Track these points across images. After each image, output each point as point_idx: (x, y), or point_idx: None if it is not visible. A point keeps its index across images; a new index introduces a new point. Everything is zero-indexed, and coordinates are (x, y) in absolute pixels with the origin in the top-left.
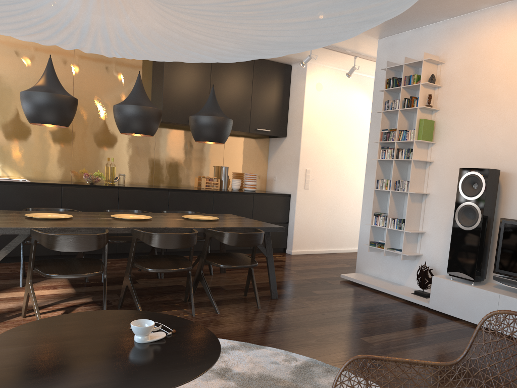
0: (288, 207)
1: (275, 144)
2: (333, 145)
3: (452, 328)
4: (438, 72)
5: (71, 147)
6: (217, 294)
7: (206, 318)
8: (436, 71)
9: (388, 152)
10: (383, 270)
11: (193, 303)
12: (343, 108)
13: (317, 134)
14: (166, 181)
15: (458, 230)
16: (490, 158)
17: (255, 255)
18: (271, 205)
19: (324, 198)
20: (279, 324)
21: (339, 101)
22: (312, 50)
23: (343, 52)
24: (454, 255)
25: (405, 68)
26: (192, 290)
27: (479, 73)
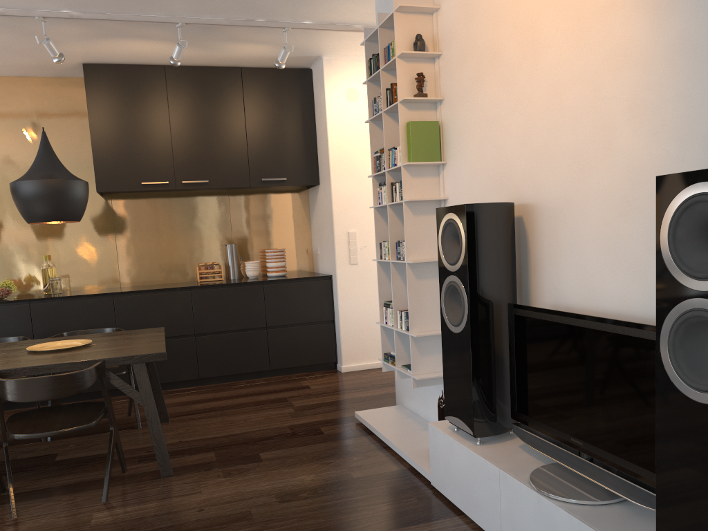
0: (330, 297)
1: (313, 197)
2: None
3: None
4: (435, 28)
5: None
6: (84, 470)
7: None
8: (433, 28)
9: (384, 191)
10: (420, 401)
11: None
12: None
13: (360, 173)
14: (141, 278)
15: (447, 333)
16: (509, 179)
17: (275, 380)
18: (298, 297)
19: None
20: None
21: None
22: (305, 38)
23: (346, 29)
24: (448, 384)
25: (383, 34)
26: None
27: (479, 11)
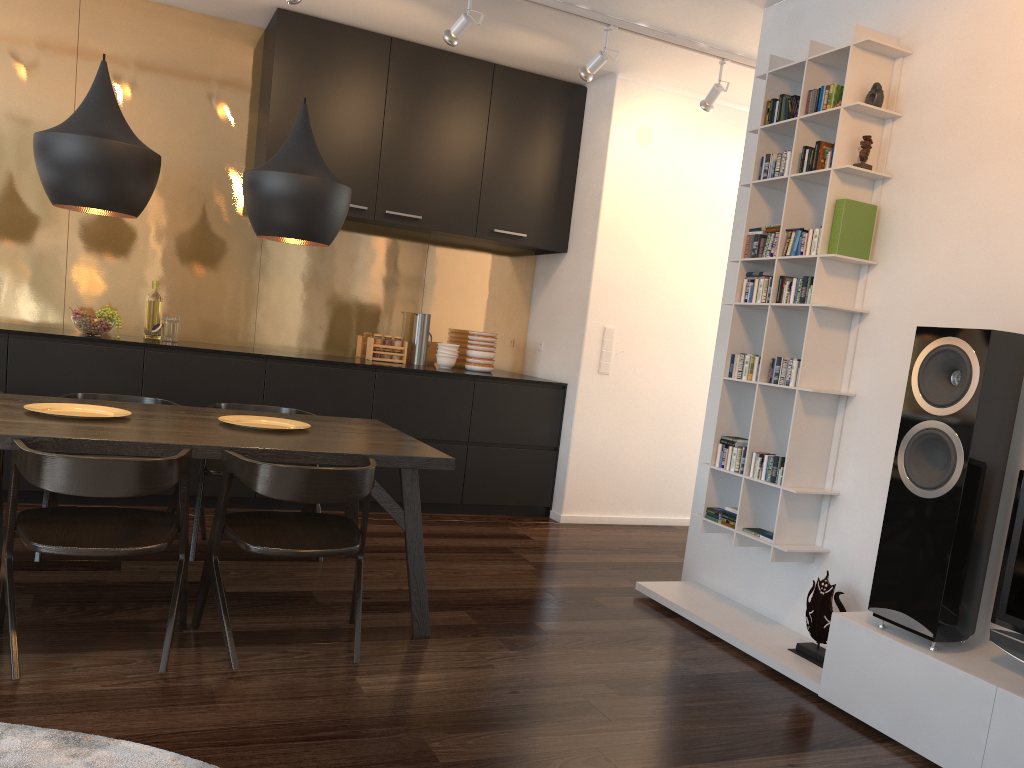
0: (558, 414)
1: (546, 268)
2: (675, 276)
3: (854, 767)
4: (896, 79)
5: (66, 254)
6: (285, 612)
7: (189, 681)
8: (891, 78)
9: (760, 285)
10: (740, 580)
11: (168, 637)
12: (705, 189)
13: (635, 248)
14: (286, 340)
15: (902, 497)
16: (1011, 305)
17: (470, 520)
18: (517, 406)
19: (647, 398)
20: (368, 715)
21: (695, 172)
22: (619, 44)
23: (688, 46)
24: (888, 564)
25: (811, 70)
26: (176, 604)
27: (998, 73)
